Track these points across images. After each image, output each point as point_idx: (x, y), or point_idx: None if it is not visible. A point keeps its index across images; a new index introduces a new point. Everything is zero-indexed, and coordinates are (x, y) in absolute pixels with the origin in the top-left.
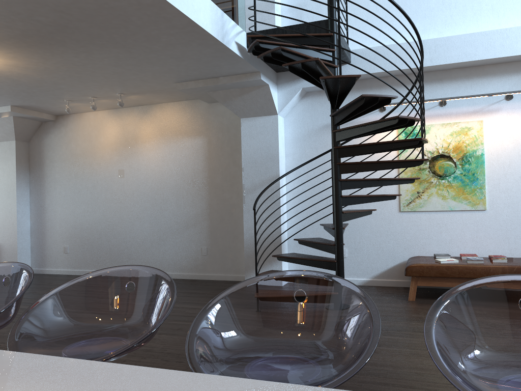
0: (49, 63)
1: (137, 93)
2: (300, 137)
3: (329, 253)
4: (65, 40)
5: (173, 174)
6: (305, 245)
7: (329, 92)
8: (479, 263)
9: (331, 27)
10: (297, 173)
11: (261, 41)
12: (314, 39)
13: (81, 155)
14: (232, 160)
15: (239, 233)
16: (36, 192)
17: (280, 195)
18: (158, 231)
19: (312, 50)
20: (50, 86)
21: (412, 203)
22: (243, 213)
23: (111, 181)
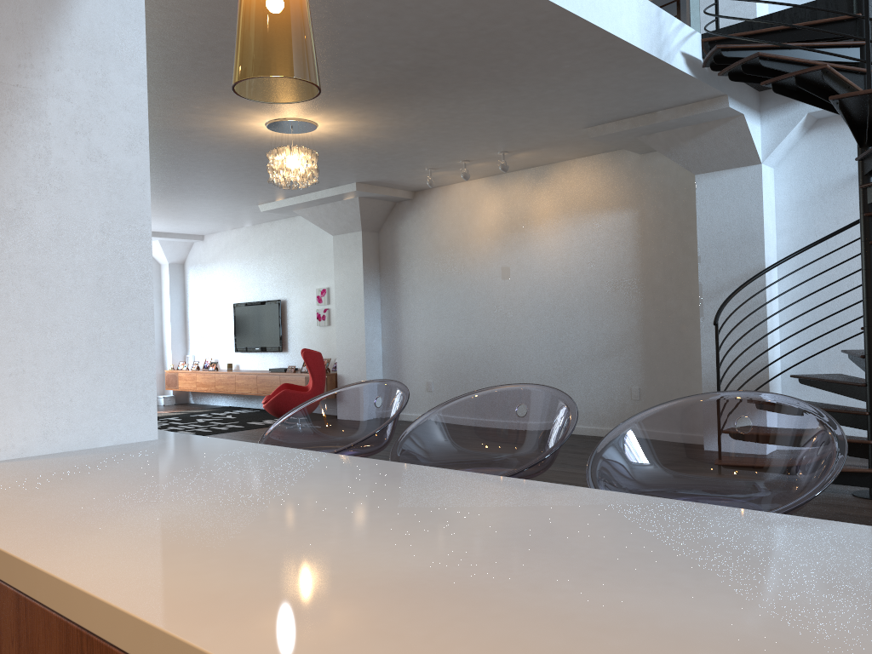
0: (407, 119)
1: (528, 149)
2: (804, 199)
3: (863, 403)
4: (428, 87)
5: (584, 272)
6: (811, 385)
7: (852, 119)
8: None
9: (859, 2)
10: (800, 263)
11: (724, 47)
12: (824, 29)
13: (448, 247)
14: (681, 245)
15: (694, 366)
16: (389, 304)
17: (766, 302)
18: (562, 361)
19: (820, 49)
20: (406, 151)
21: None
22: (700, 331)
23: (491, 285)
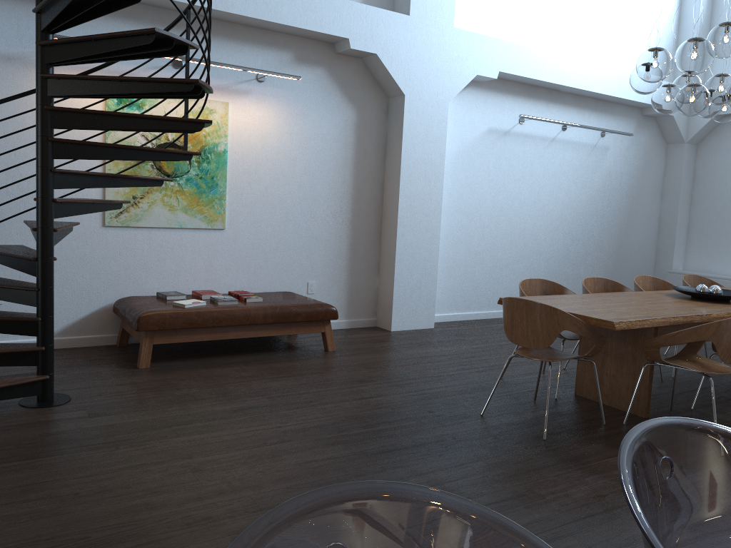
0: None
1: None
2: None
3: None
4: None
5: None
6: None
7: None
8: (234, 304)
9: None
10: None
11: None
12: None
13: None
14: None
15: None
16: None
17: None
18: None
19: None
20: None
21: (125, 214)
22: None
23: None
